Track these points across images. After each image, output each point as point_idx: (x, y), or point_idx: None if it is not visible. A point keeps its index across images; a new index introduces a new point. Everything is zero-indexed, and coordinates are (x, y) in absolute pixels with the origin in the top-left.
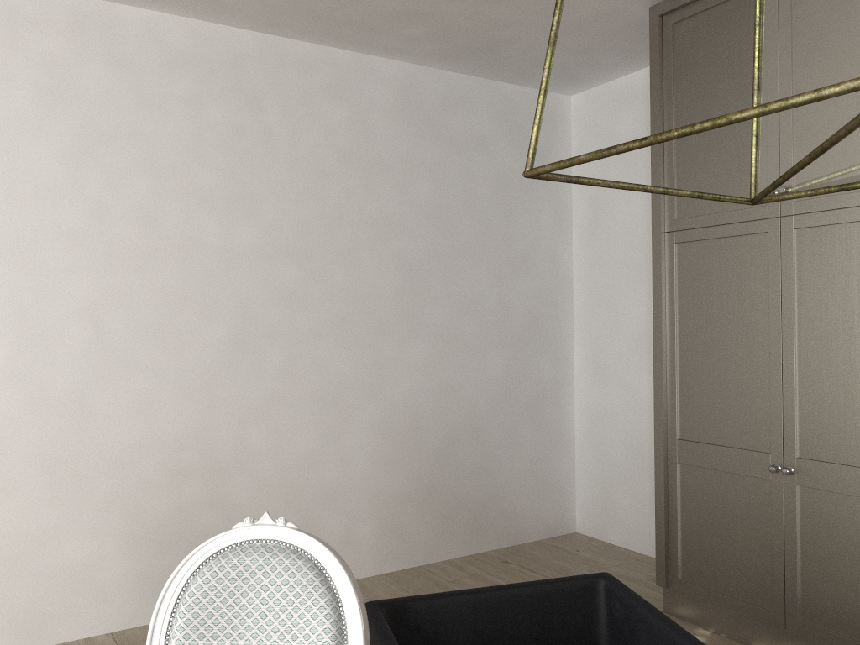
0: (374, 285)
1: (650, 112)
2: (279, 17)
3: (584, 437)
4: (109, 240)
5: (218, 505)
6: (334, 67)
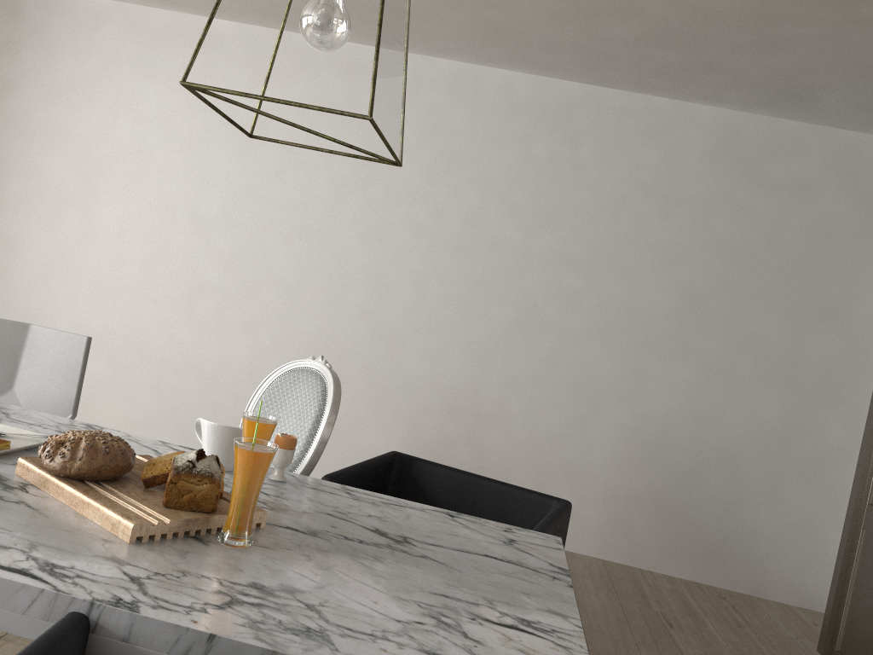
0: (649, 304)
1: None
2: (596, 72)
3: None
4: (441, 232)
5: (474, 445)
6: (652, 113)
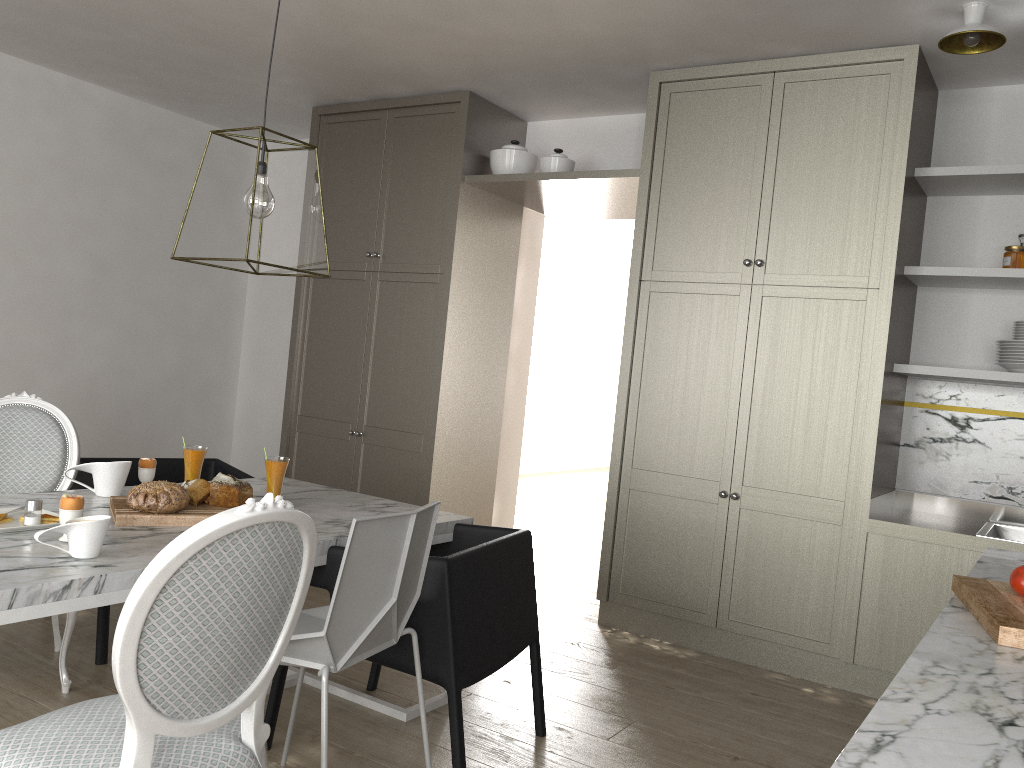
0: (68, 275)
1: None
2: (7, 43)
3: (242, 424)
4: None
5: None
6: (50, 86)
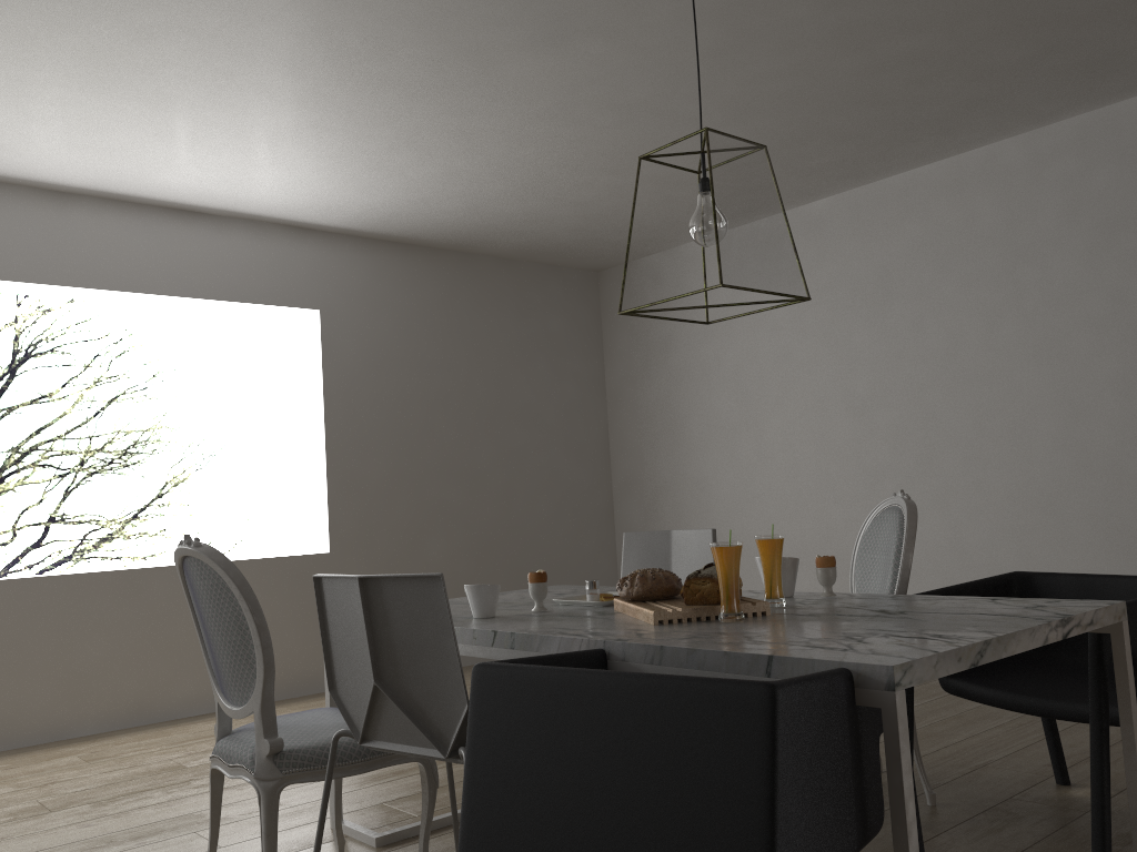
0: None
1: None
2: None
3: None
4: (1129, 318)
5: None
6: None
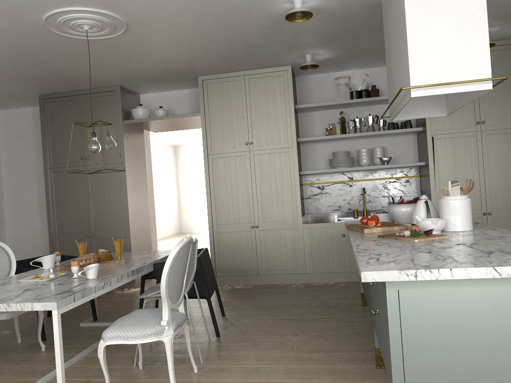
0: None
1: (41, 129)
2: None
3: (12, 246)
4: None
5: None
6: None
